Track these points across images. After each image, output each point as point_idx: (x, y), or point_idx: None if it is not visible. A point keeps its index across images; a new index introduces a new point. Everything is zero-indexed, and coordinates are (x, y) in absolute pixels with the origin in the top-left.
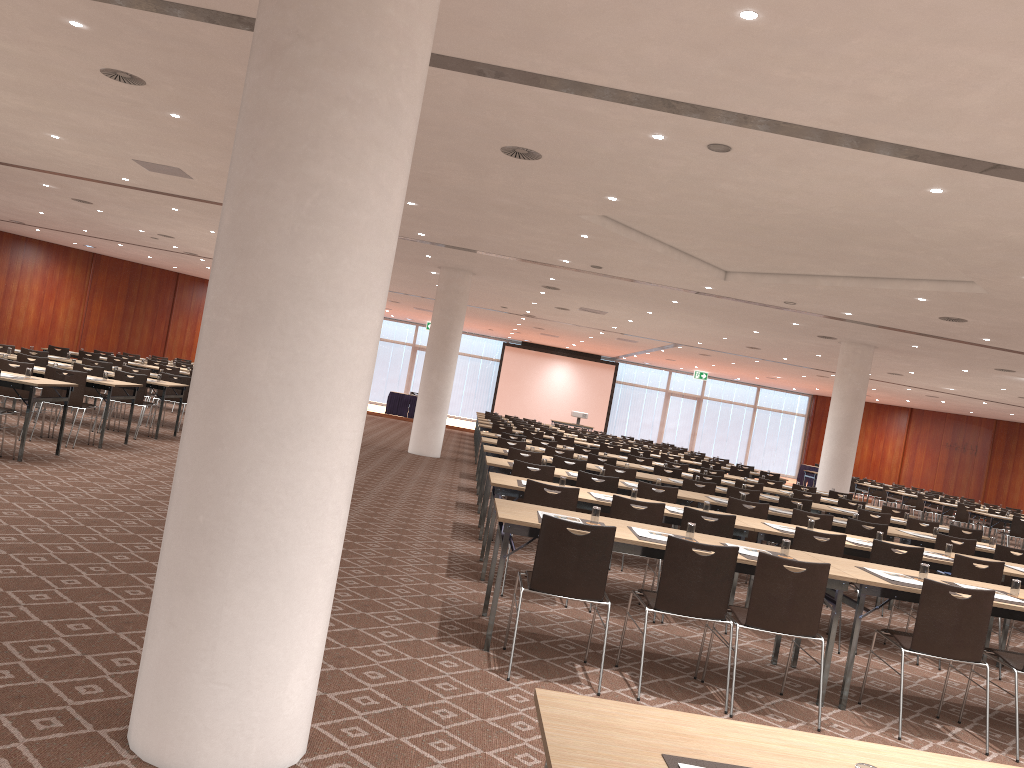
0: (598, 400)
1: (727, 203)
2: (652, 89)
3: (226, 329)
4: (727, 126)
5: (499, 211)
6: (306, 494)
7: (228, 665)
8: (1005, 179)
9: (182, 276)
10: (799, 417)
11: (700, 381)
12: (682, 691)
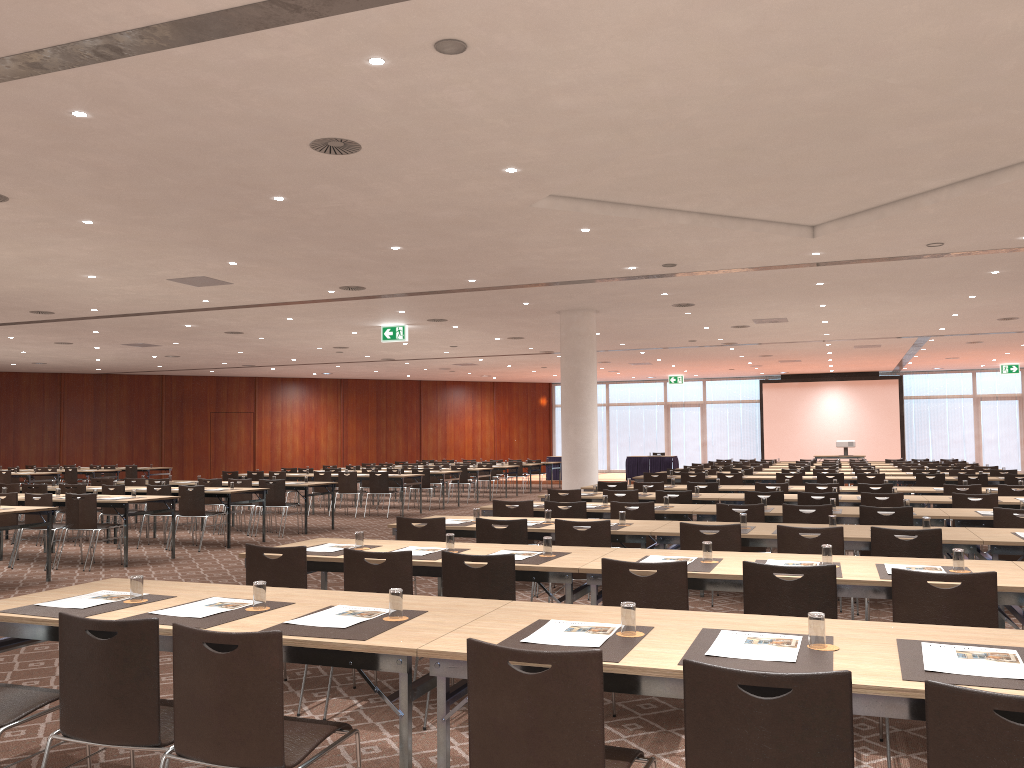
0: (886, 423)
1: (613, 126)
2: None
3: None
4: (395, 8)
5: (467, 228)
6: None
7: None
8: None
9: (424, 383)
10: None
11: (1017, 376)
12: None
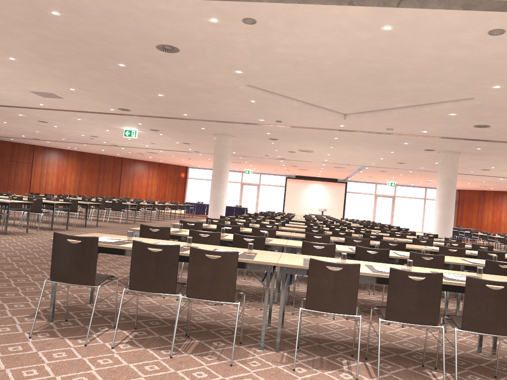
0: (338, 202)
1: (293, 63)
2: None
3: None
4: (237, 3)
5: (200, 92)
6: None
7: None
8: (416, 9)
9: (124, 159)
10: None
11: (393, 187)
12: (161, 342)
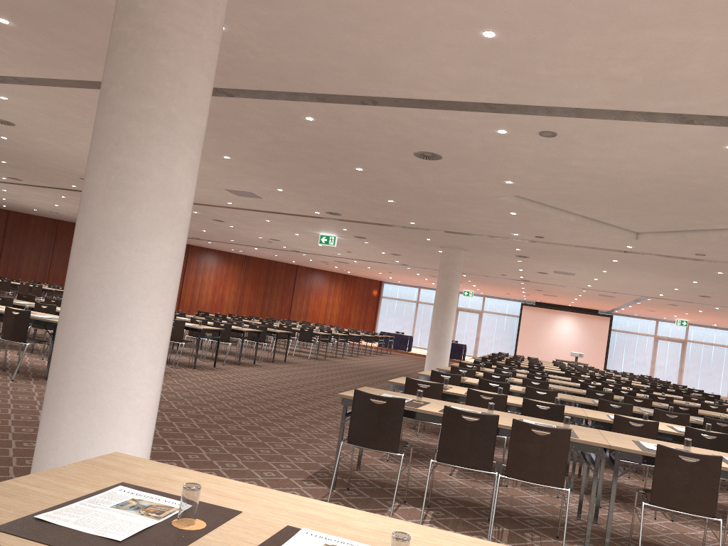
0: (597, 344)
1: (588, 176)
2: (471, 97)
3: (73, 256)
4: (540, 117)
5: (446, 200)
6: (113, 354)
7: (64, 459)
8: None
9: (300, 267)
10: None
11: (683, 328)
12: (467, 526)
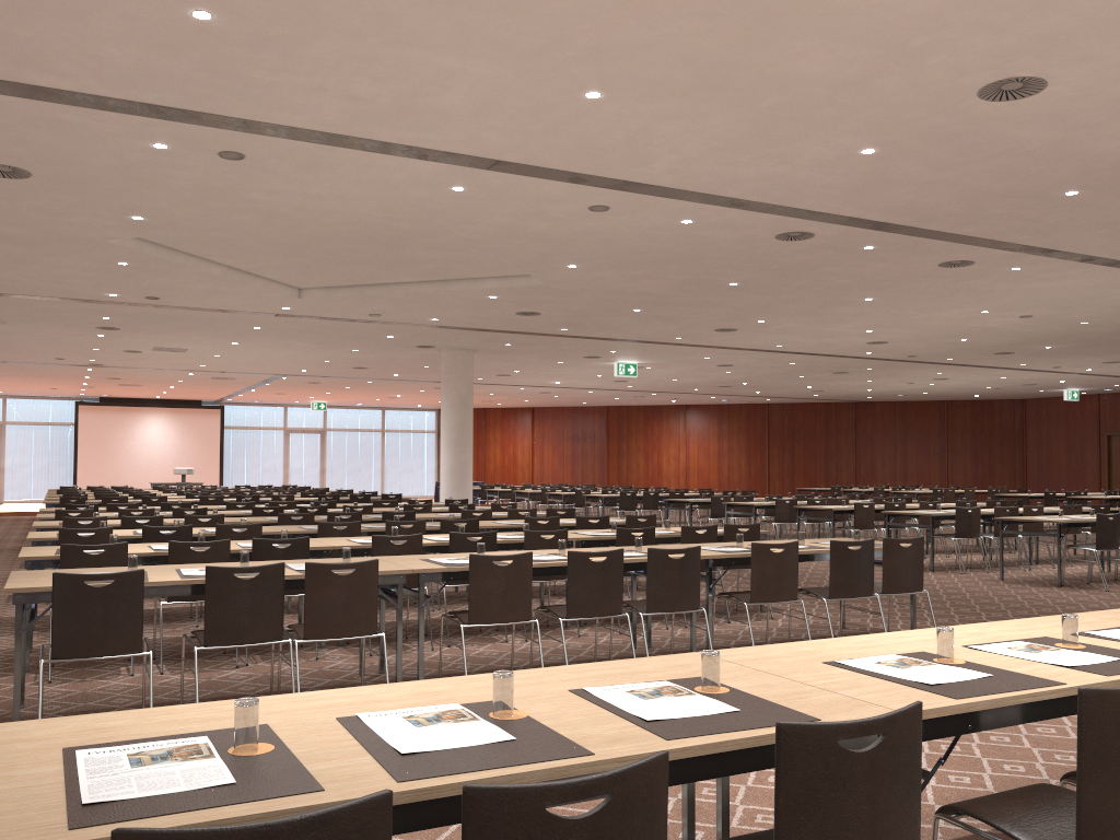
0: (207, 451)
1: (266, 214)
2: (131, 94)
3: None
4: (230, 132)
5: (5, 242)
6: None
7: None
8: (511, 174)
9: None
10: (430, 434)
11: (320, 412)
12: None
